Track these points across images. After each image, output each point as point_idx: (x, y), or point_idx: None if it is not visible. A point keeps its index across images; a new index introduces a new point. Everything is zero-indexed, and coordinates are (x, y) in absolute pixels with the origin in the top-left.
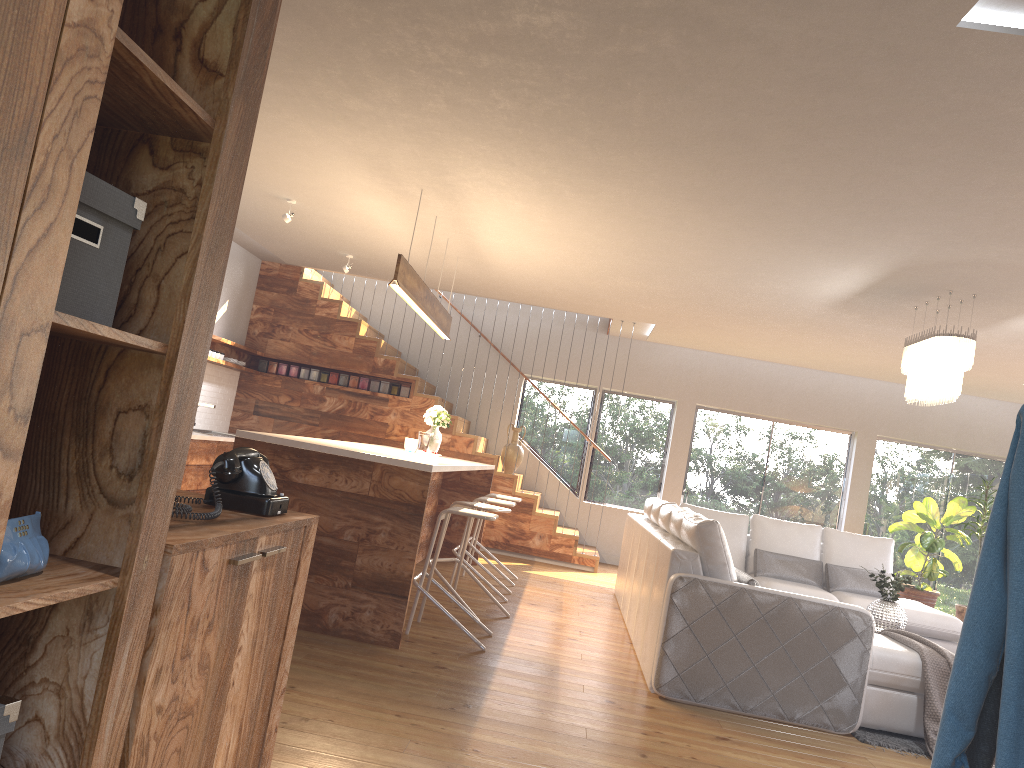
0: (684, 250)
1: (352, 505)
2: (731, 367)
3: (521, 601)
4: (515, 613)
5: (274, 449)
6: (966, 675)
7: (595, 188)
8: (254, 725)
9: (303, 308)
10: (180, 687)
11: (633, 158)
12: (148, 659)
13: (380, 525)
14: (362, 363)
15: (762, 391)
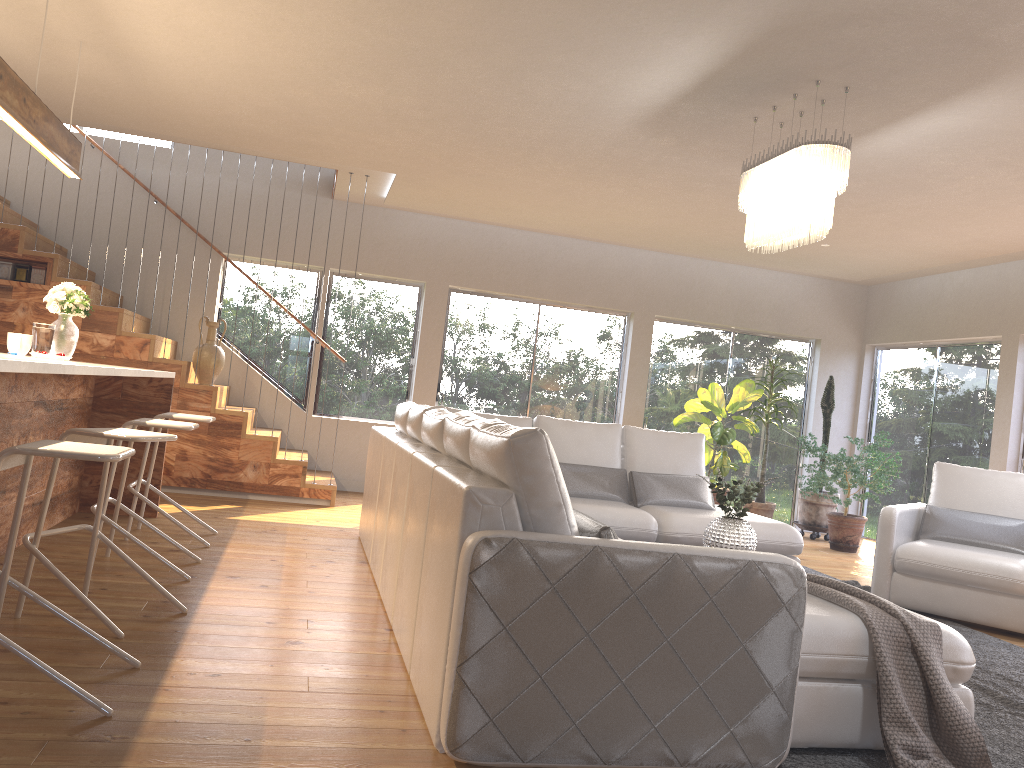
0: (445, 5)
1: None
2: (489, 239)
3: (215, 574)
4: (199, 602)
5: None
6: None
7: None
8: None
9: None
10: None
11: None
12: None
13: None
14: None
15: (527, 268)
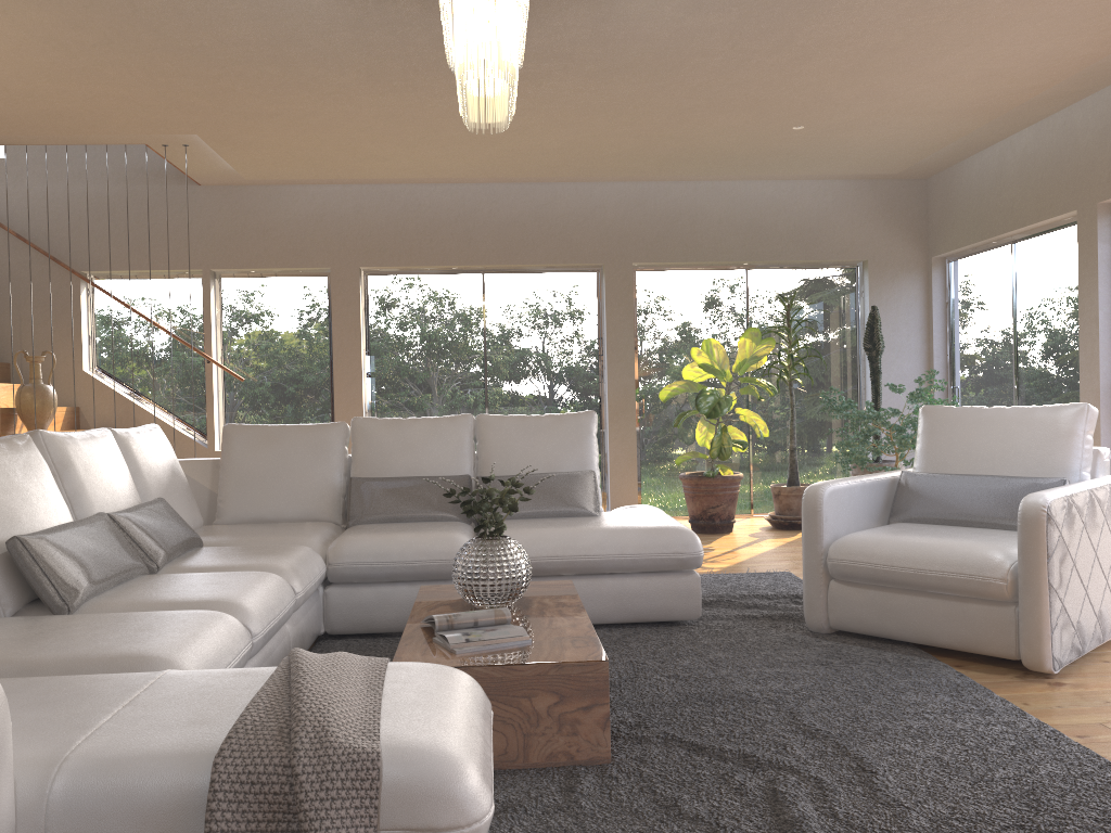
0: None
1: None
2: (402, 202)
3: None
4: None
5: None
6: None
7: None
8: None
9: None
10: None
11: None
12: None
13: None
14: None
15: (455, 230)
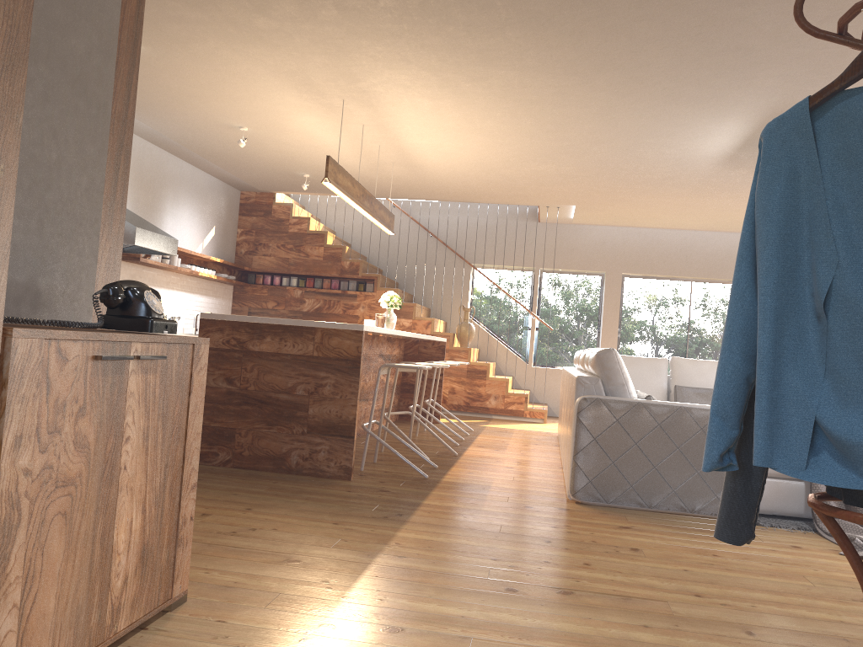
0: (577, 126)
1: (300, 365)
2: (650, 238)
3: (471, 445)
4: (463, 453)
5: (232, 325)
6: (726, 380)
7: (484, 75)
8: (162, 510)
9: (278, 227)
10: (53, 458)
11: (507, 39)
12: (2, 425)
13: (325, 379)
14: (332, 267)
15: (679, 256)
